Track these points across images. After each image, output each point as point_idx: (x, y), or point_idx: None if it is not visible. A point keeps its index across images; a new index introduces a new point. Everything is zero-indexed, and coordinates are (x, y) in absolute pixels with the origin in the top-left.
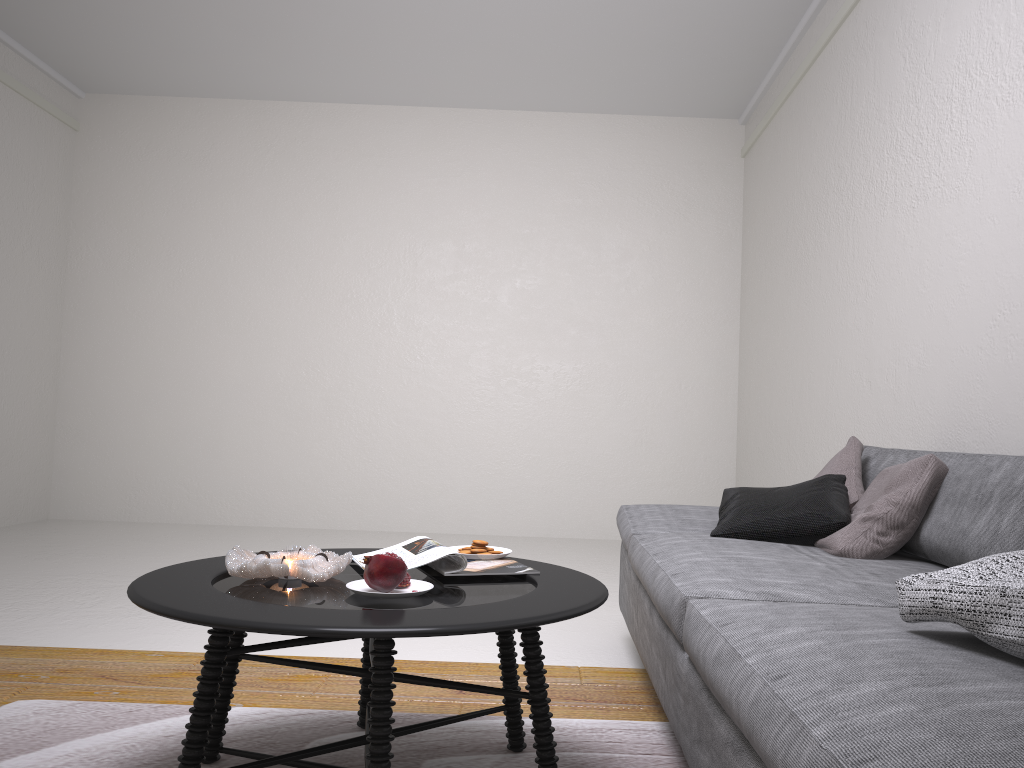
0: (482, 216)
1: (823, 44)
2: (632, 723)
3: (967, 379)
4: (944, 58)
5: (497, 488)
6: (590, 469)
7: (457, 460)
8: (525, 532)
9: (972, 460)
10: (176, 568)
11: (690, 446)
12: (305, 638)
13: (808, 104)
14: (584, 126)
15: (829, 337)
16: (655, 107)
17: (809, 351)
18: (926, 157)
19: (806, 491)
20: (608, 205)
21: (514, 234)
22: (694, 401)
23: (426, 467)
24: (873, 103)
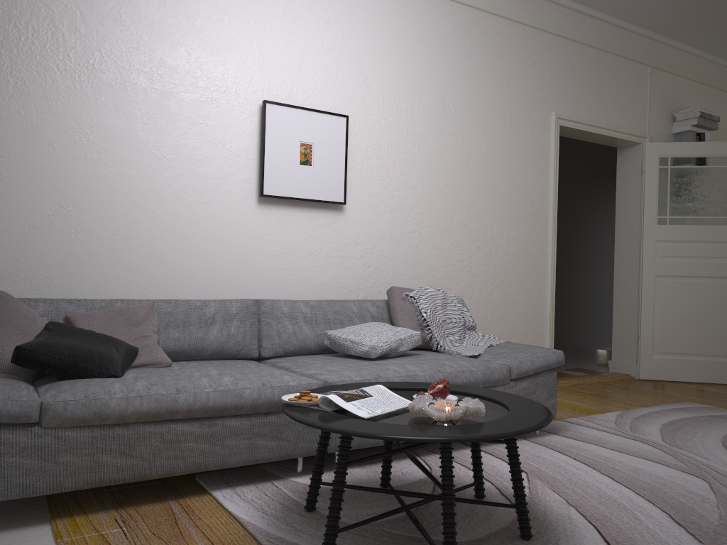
0: None
1: None
2: (224, 496)
3: (11, 245)
4: None
5: None
6: None
7: None
8: None
9: (171, 303)
10: (493, 430)
11: None
12: None
13: None
14: None
15: None
16: None
17: None
18: None
19: (97, 334)
20: None
21: None
22: None
23: None
24: None
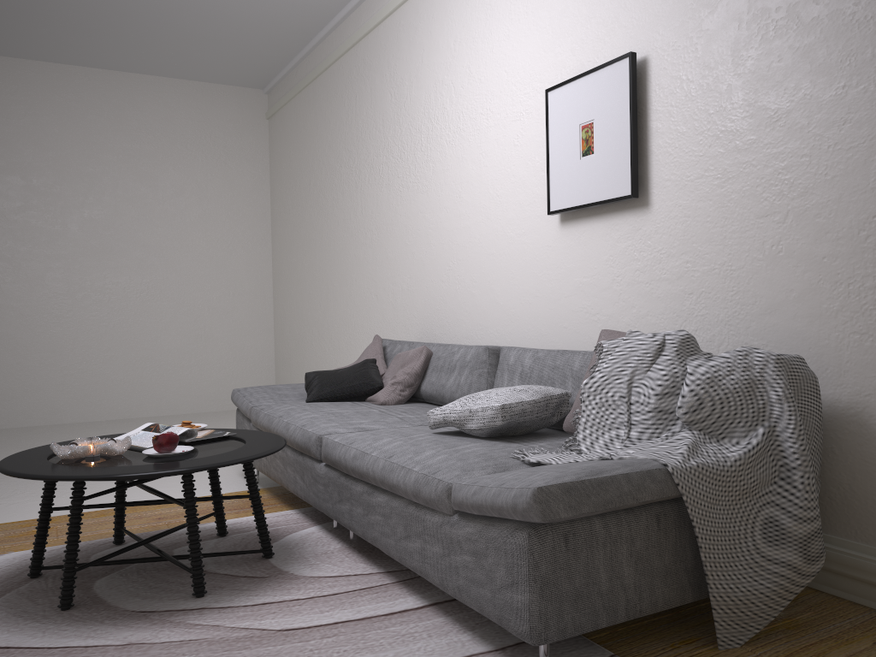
0: (48, 155)
1: (333, 61)
2: (278, 513)
3: (436, 298)
4: (416, 105)
5: (81, 384)
6: (161, 361)
7: (41, 364)
8: (109, 416)
9: (444, 348)
10: (12, 460)
11: (240, 338)
12: (119, 486)
13: (322, 98)
14: (137, 84)
15: (347, 264)
16: (198, 75)
17: (332, 271)
18: (407, 162)
19: (357, 370)
20: (162, 151)
21: (80, 172)
22: (241, 304)
23: (11, 372)
24: (371, 116)
